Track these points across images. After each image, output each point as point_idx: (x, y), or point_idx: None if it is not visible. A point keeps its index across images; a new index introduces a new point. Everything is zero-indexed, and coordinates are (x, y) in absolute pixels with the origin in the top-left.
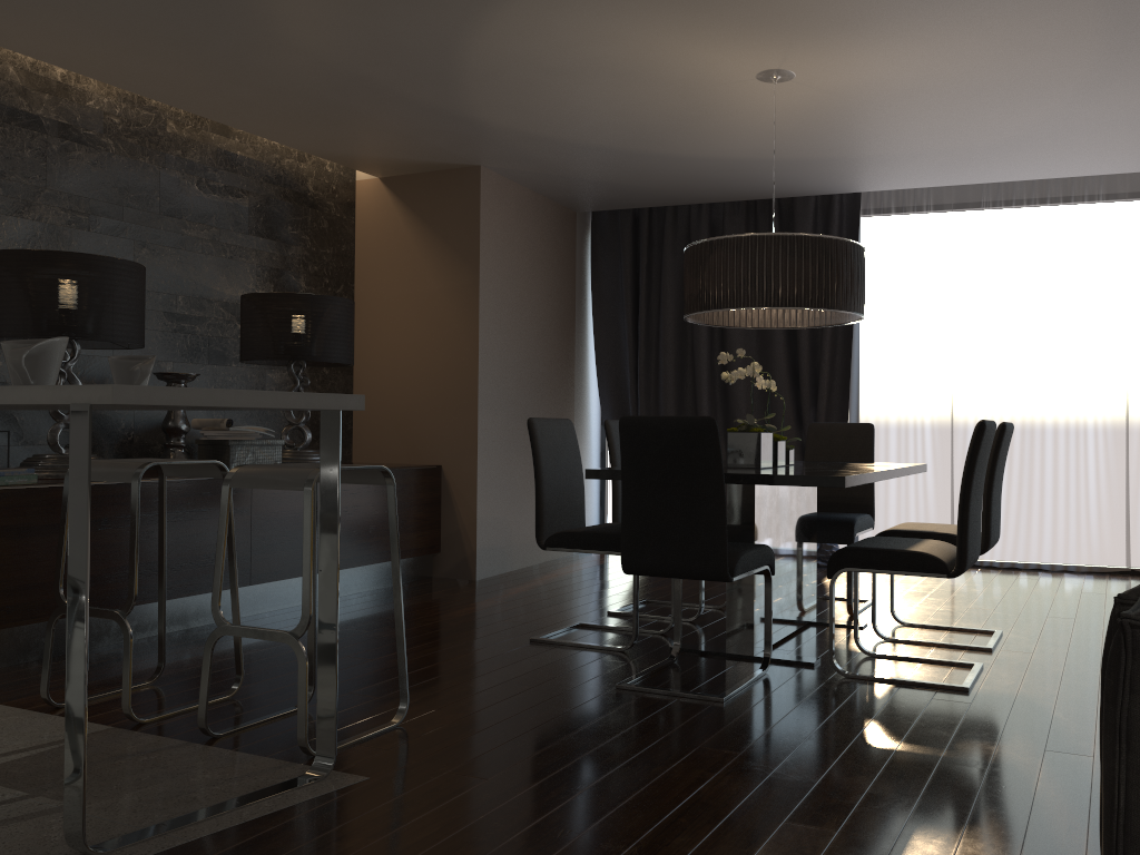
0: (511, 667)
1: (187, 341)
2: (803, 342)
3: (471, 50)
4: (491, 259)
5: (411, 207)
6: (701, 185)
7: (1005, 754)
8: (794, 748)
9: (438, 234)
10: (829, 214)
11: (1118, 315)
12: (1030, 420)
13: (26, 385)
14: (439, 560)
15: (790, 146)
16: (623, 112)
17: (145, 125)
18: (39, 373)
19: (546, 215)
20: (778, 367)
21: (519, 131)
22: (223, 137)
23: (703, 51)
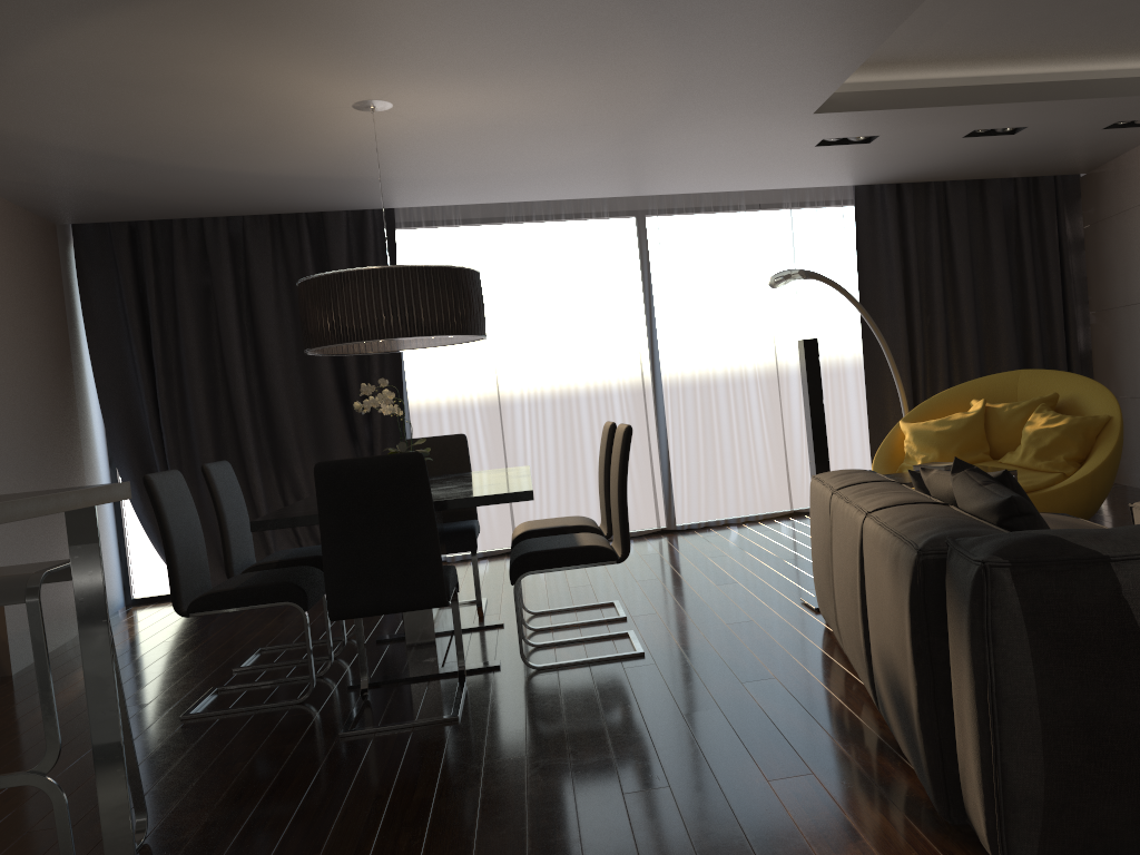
0: (196, 750)
1: None
2: (350, 357)
3: (27, 55)
4: None
5: None
6: (233, 199)
7: (720, 693)
8: (564, 738)
9: None
10: (364, 228)
11: (629, 316)
12: (569, 412)
13: None
14: None
15: (352, 166)
16: (185, 128)
17: None
18: None
19: (27, 230)
20: (327, 385)
21: (35, 140)
22: None
23: (311, 79)
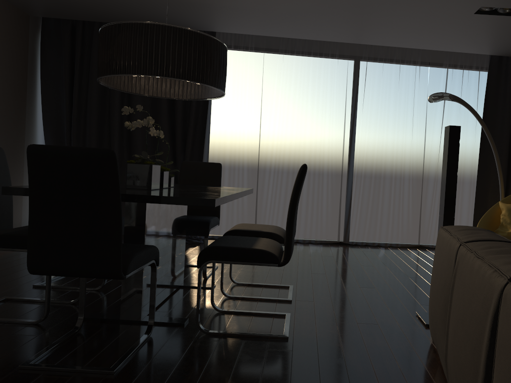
0: None
1: None
2: (178, 115)
3: None
4: None
5: None
6: (118, 9)
7: None
8: None
9: None
10: None
11: (341, 116)
12: (297, 166)
13: None
14: None
15: None
16: None
17: None
18: None
19: (4, 11)
20: (163, 128)
21: None
22: None
23: None
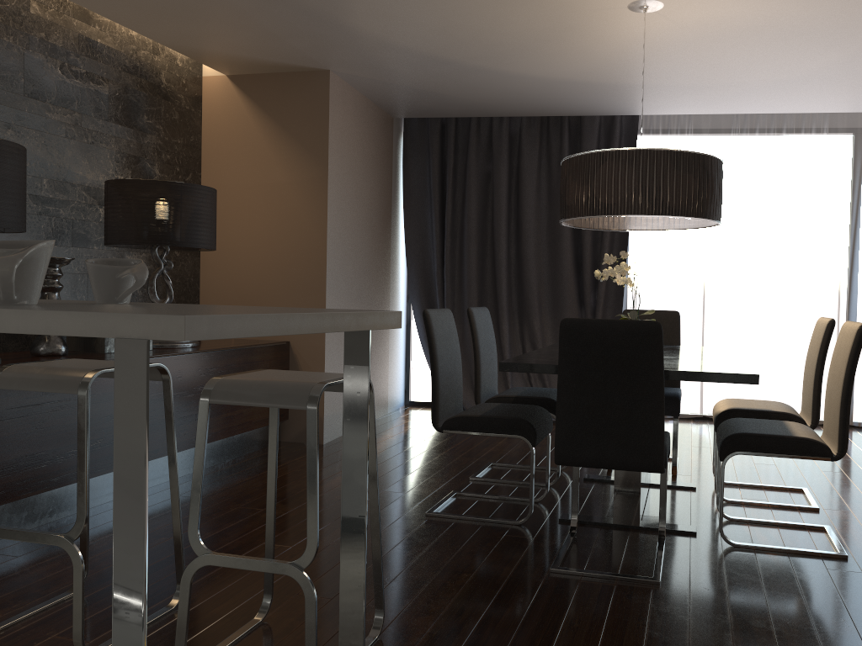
0: (432, 550)
1: (52, 223)
2: (587, 237)
3: None
4: (336, 157)
5: (259, 104)
6: (516, 101)
7: None
8: (774, 642)
9: (286, 131)
10: (612, 132)
11: (834, 224)
12: (765, 305)
13: (38, 310)
14: (287, 426)
15: (614, 71)
16: (489, 30)
17: (8, 3)
18: (23, 285)
19: (373, 119)
20: (566, 258)
21: (383, 40)
22: (84, 24)
23: None
